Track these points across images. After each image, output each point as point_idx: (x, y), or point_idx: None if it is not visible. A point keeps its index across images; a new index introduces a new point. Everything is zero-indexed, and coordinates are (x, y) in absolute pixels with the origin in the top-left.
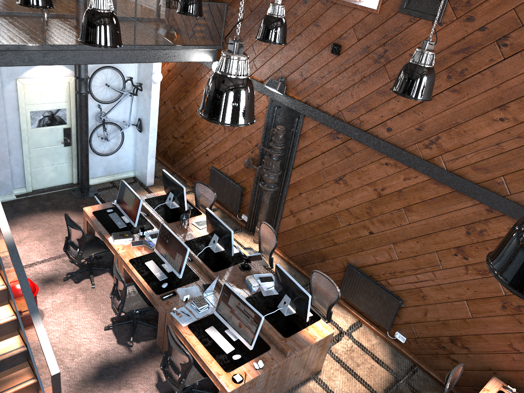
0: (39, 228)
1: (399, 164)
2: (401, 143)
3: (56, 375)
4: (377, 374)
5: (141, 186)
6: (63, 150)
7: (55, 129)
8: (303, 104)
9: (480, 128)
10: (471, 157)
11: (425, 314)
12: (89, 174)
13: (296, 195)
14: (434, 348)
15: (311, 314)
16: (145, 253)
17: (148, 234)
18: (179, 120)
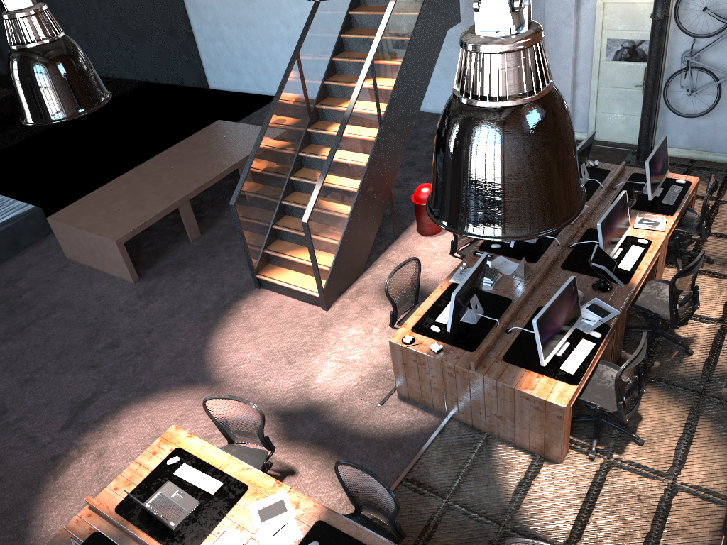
0: None
1: None
2: None
3: (304, 223)
4: None
5: (724, 177)
6: (640, 98)
7: (633, 67)
8: None
9: None
10: None
11: None
12: None
13: None
14: None
15: (572, 372)
16: None
17: None
18: None
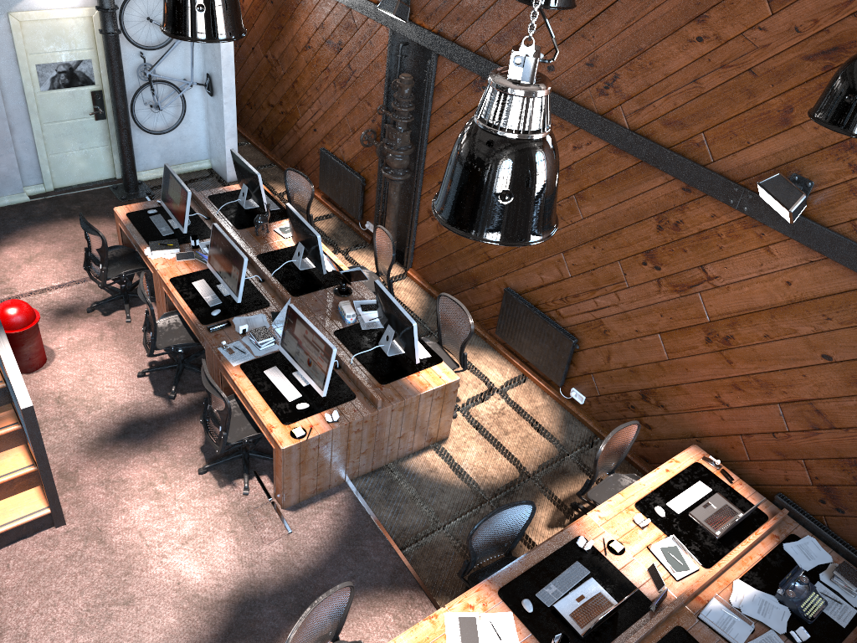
0: (59, 241)
1: (567, 124)
2: (568, 89)
3: (28, 409)
4: (533, 446)
5: (219, 182)
6: (94, 126)
7: (77, 93)
8: (434, 36)
9: (672, 56)
10: (660, 105)
11: (608, 359)
12: (139, 164)
13: (434, 186)
14: (621, 409)
15: (429, 355)
16: (195, 270)
17: (205, 244)
18: (275, 76)
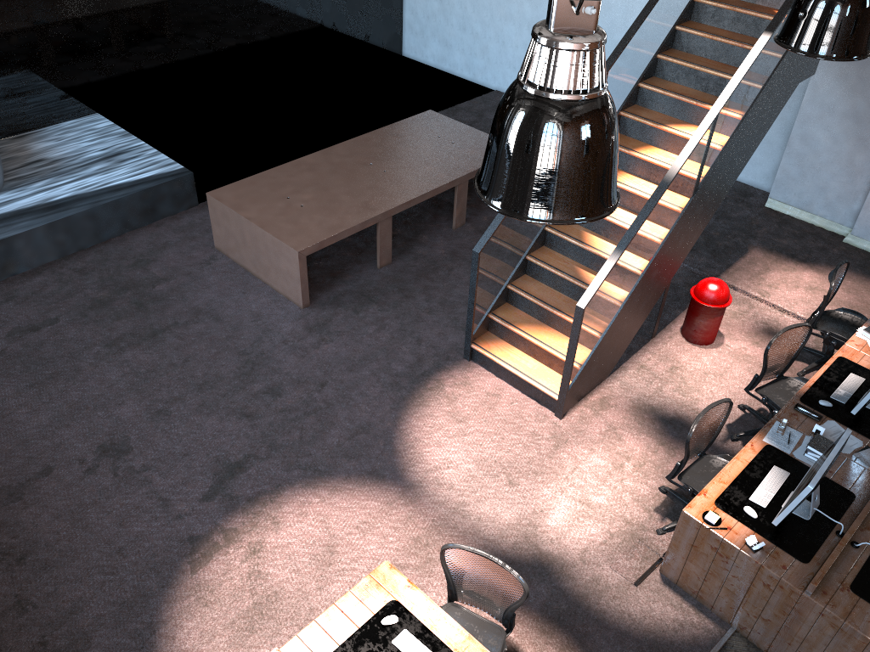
0: (853, 294)
1: None
2: None
3: (579, 309)
4: None
5: None
6: None
7: None
8: None
9: None
10: None
11: None
12: None
13: None
14: None
15: None
16: None
17: None
18: None
